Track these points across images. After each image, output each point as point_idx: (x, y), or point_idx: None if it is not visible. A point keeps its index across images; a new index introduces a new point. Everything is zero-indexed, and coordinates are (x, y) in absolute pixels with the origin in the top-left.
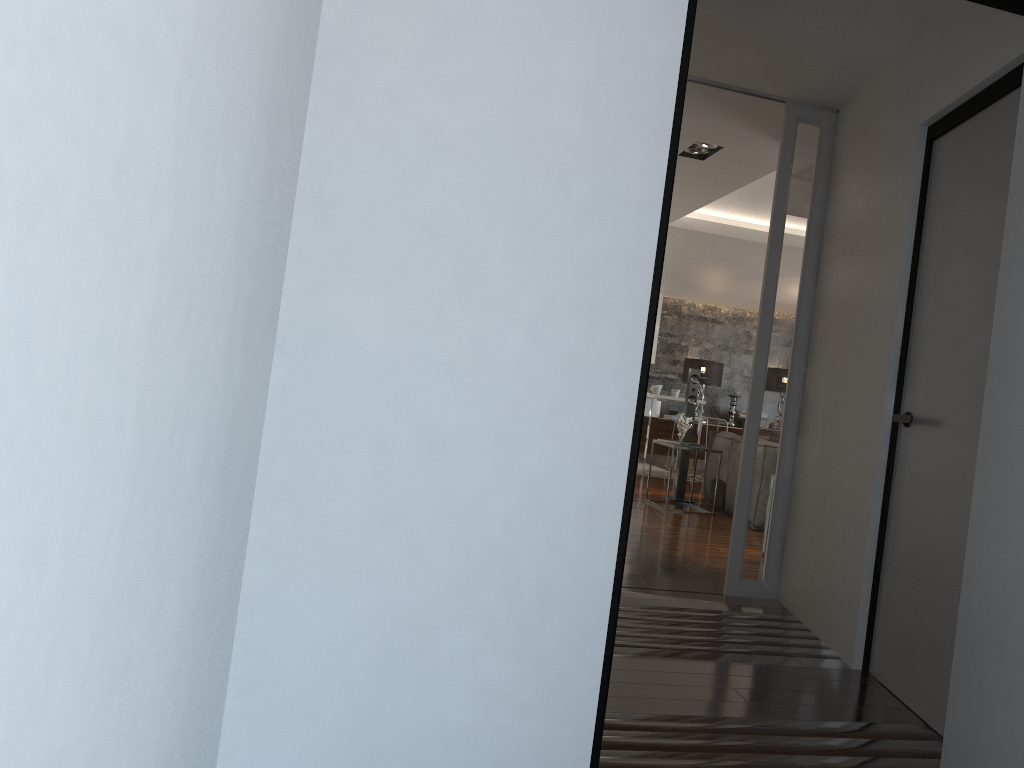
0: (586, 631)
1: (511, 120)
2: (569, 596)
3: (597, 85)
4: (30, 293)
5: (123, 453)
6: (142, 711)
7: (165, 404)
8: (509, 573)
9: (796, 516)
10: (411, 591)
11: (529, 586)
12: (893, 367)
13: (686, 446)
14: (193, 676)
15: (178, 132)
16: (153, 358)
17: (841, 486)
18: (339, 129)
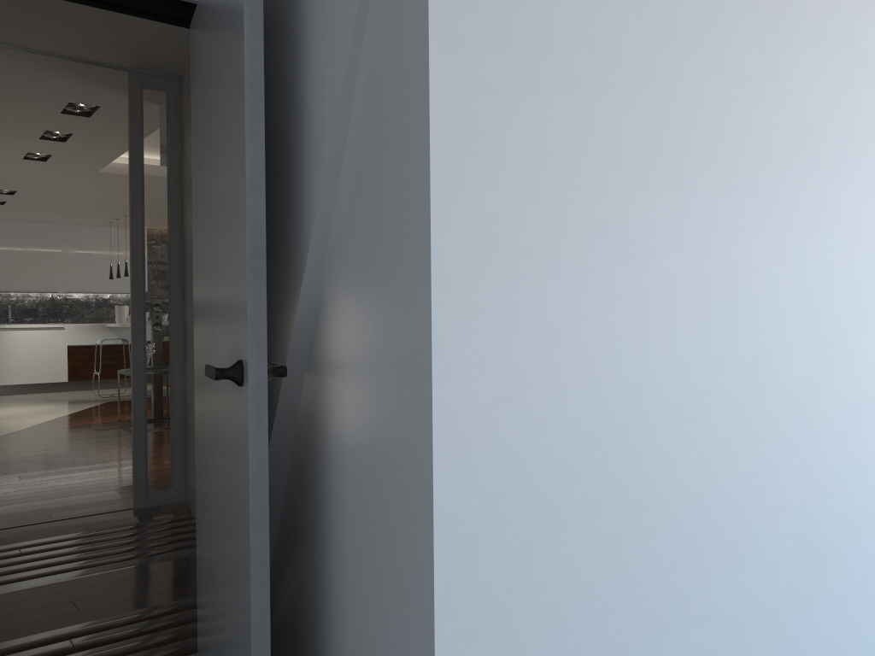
0: None
1: None
2: None
3: None
4: None
5: None
6: None
7: None
8: None
9: (188, 429)
10: None
11: None
12: None
13: None
14: None
15: None
16: None
17: None
18: None
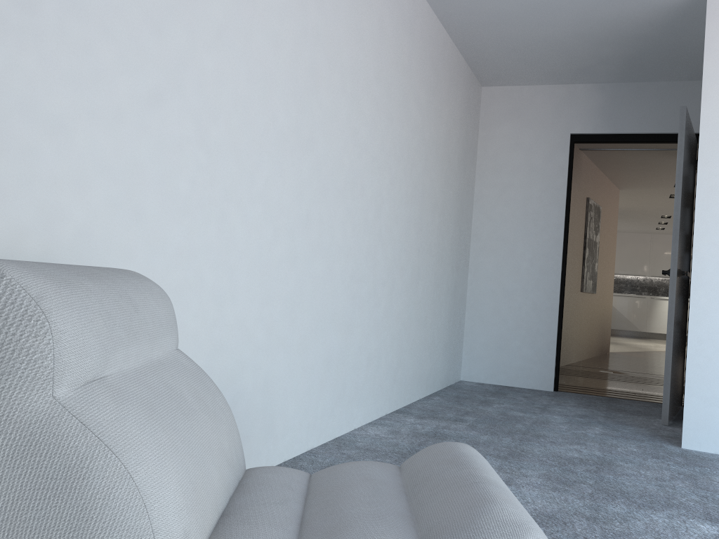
0: (550, 342)
1: (521, 208)
2: (544, 332)
3: (543, 195)
4: (422, 260)
5: (432, 280)
6: (438, 326)
7: (438, 276)
8: (528, 326)
9: None
10: (503, 330)
11: (533, 329)
12: None
13: None
14: (450, 334)
15: (437, 237)
16: (436, 268)
17: None
18: (479, 217)
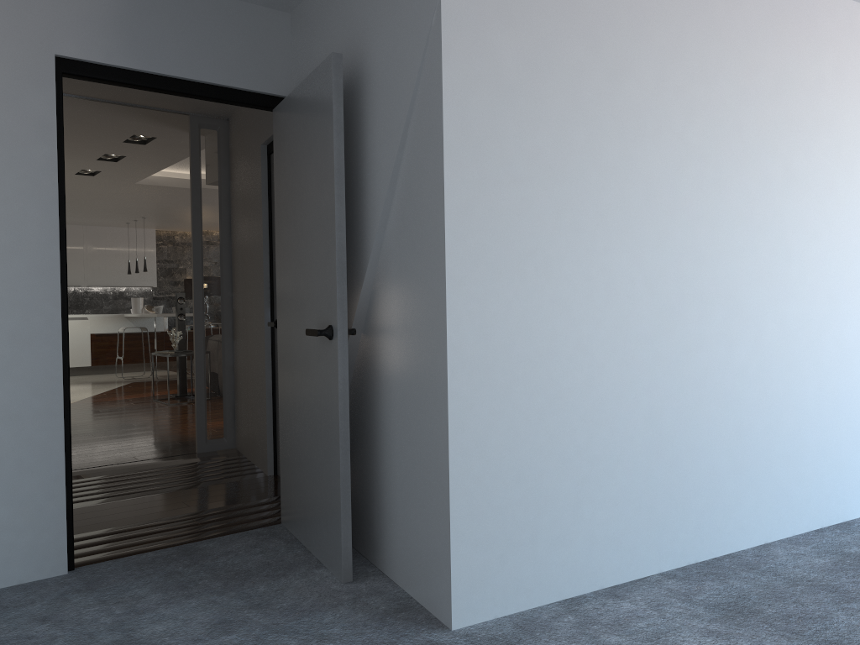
0: (52, 480)
1: None
2: (37, 463)
3: (4, 178)
4: None
5: None
6: None
7: None
8: None
9: (238, 392)
10: None
11: (10, 463)
12: (267, 293)
13: (178, 354)
14: None
15: None
16: None
17: (254, 368)
18: None
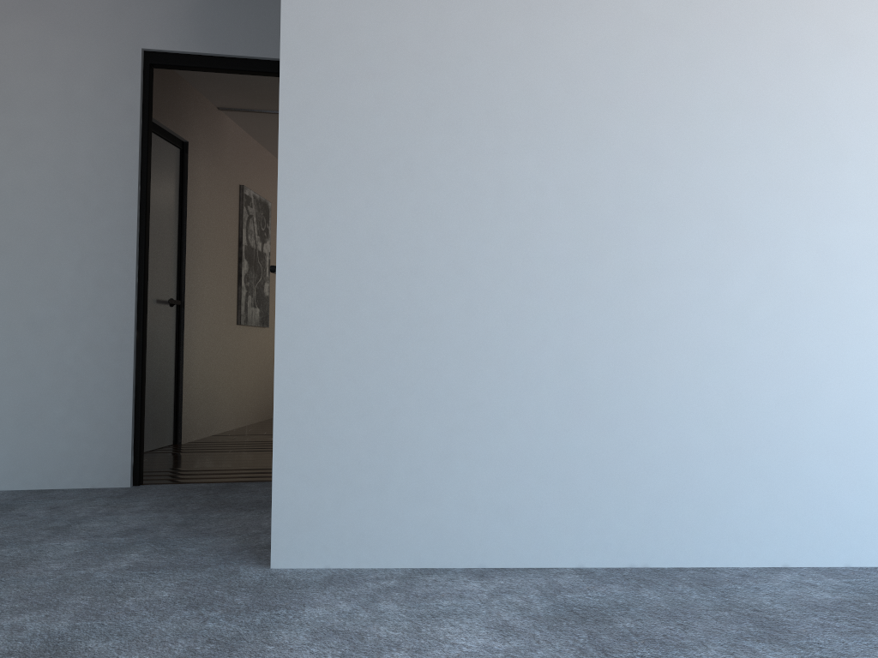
0: (122, 404)
1: (56, 174)
2: (111, 388)
3: (98, 152)
4: None
5: None
6: None
7: None
8: (79, 380)
9: None
10: (31, 391)
11: (90, 385)
12: None
13: None
14: None
15: None
16: None
17: None
18: None
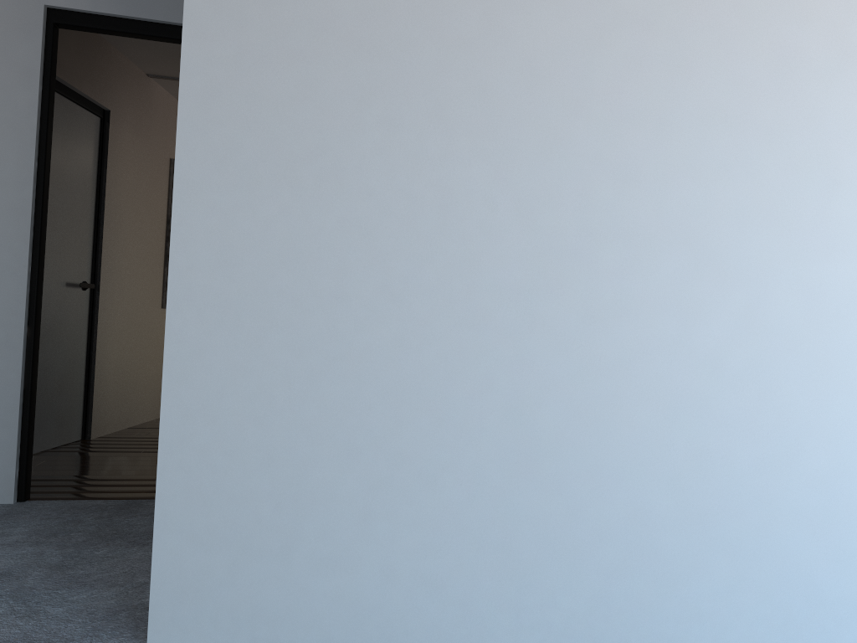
0: (6, 410)
1: None
2: None
3: None
4: None
5: None
6: None
7: None
8: None
9: None
10: None
11: None
12: None
13: None
14: None
15: None
16: None
17: None
18: None
